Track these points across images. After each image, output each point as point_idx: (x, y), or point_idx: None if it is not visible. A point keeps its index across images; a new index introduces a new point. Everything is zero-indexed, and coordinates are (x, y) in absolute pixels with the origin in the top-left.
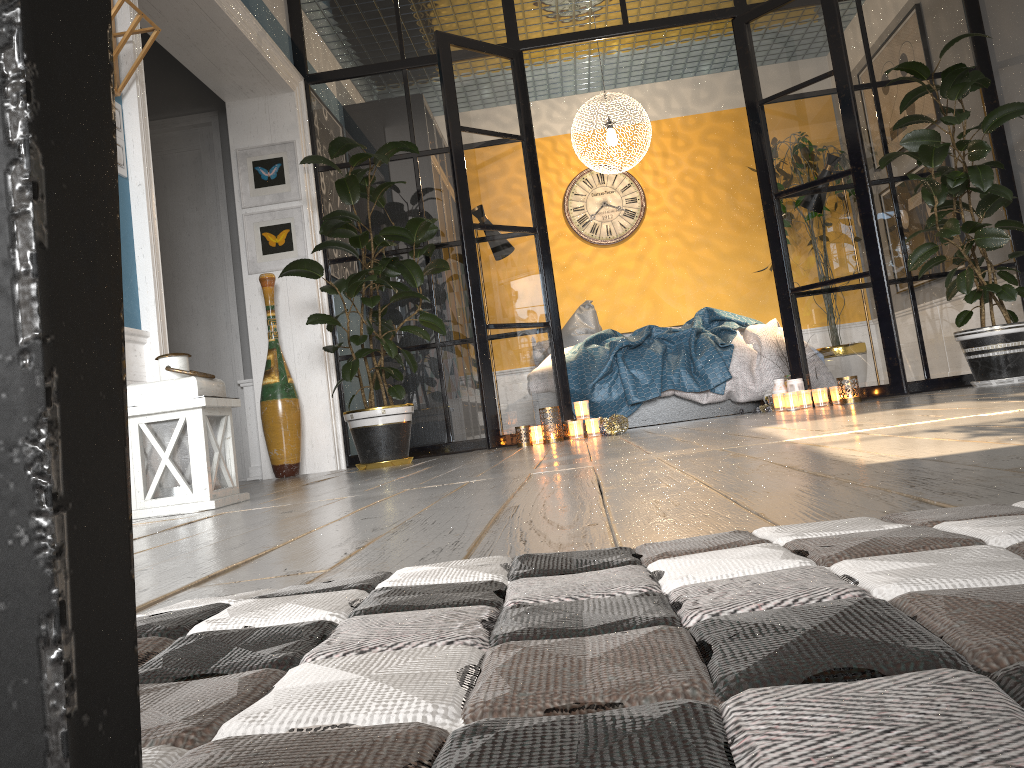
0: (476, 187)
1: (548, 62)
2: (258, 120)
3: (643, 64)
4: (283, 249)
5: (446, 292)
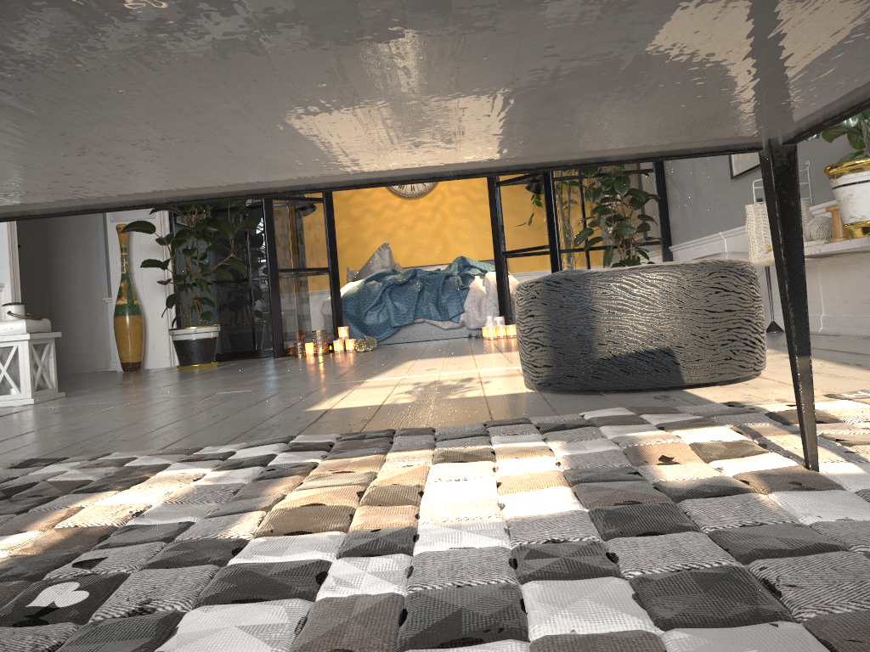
0: None
1: None
2: None
3: None
4: None
5: (257, 241)
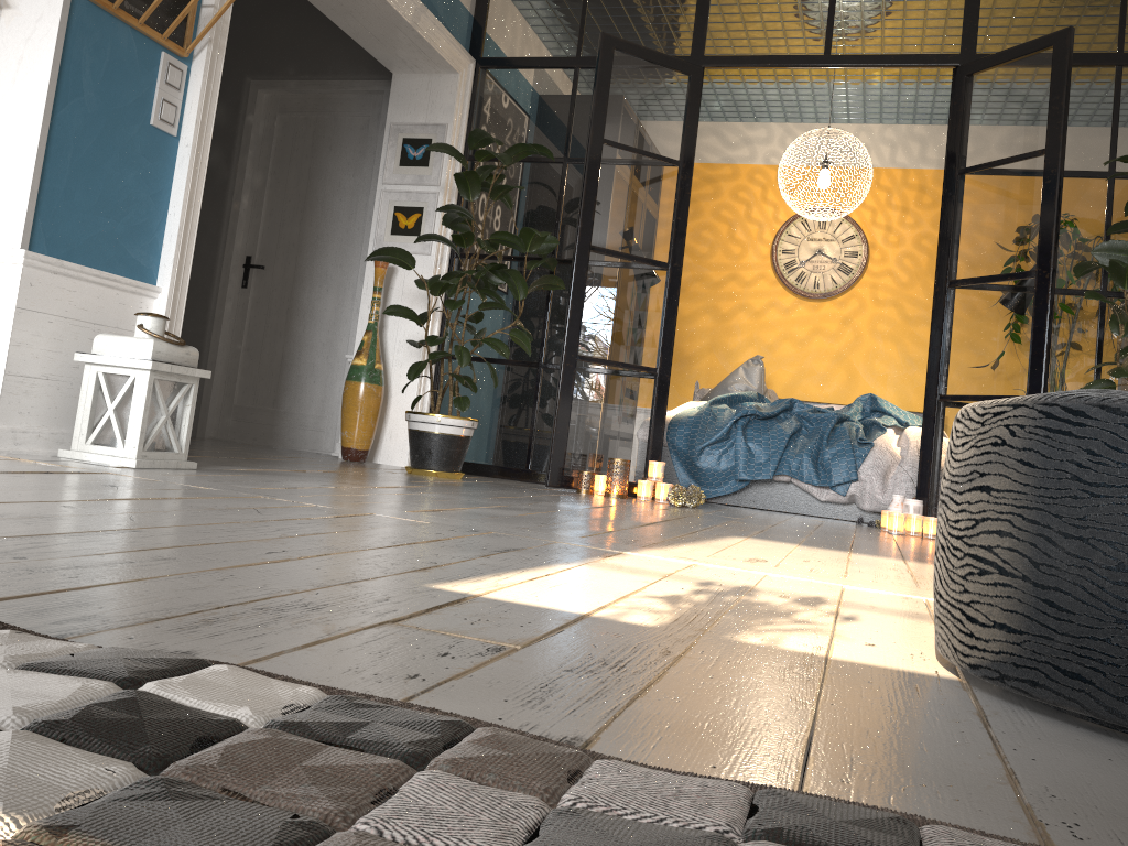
0: (606, 207)
1: (780, 82)
2: (418, 97)
3: (896, 101)
4: (410, 233)
5: (562, 312)
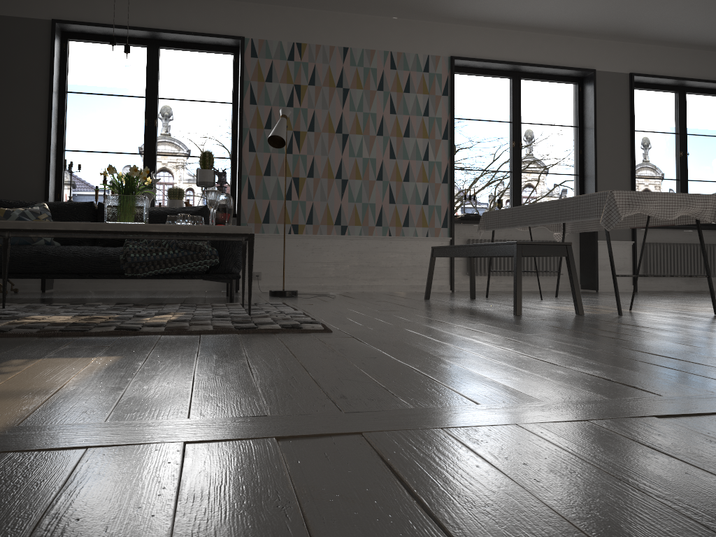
0: None
1: None
2: None
3: None
4: None
5: None
